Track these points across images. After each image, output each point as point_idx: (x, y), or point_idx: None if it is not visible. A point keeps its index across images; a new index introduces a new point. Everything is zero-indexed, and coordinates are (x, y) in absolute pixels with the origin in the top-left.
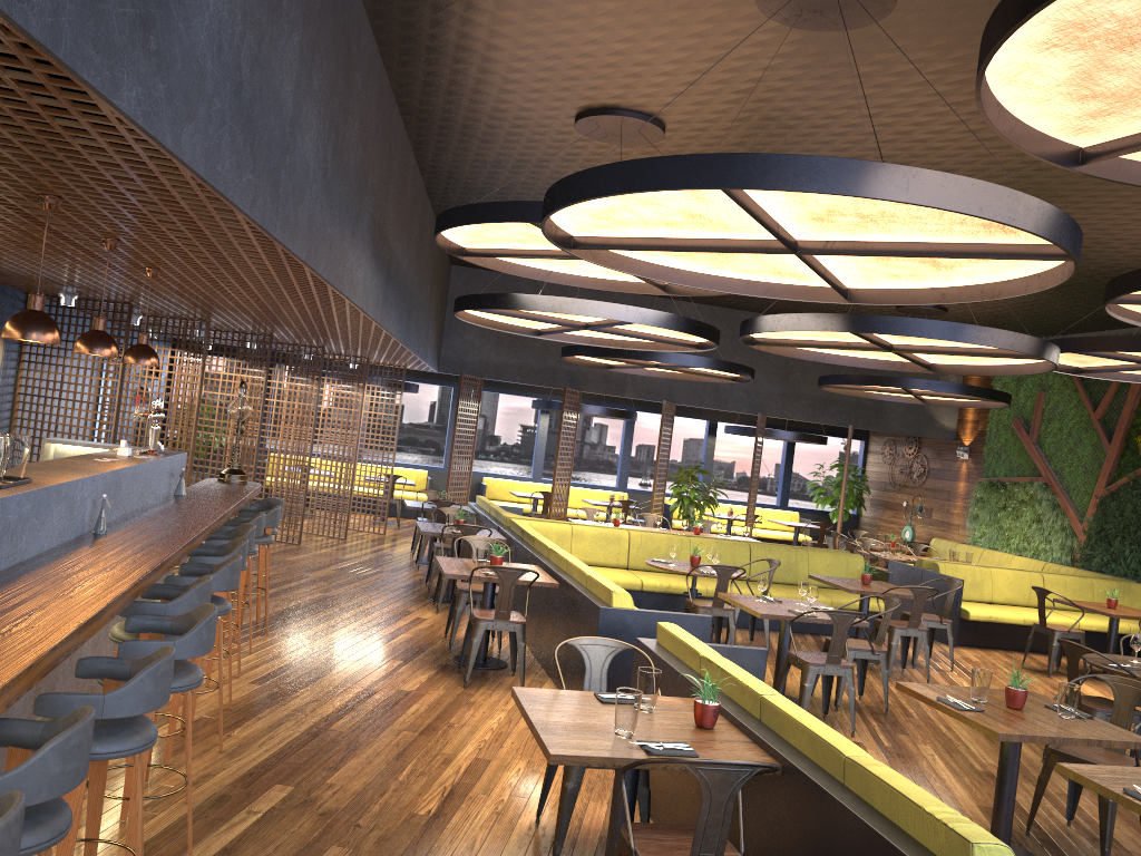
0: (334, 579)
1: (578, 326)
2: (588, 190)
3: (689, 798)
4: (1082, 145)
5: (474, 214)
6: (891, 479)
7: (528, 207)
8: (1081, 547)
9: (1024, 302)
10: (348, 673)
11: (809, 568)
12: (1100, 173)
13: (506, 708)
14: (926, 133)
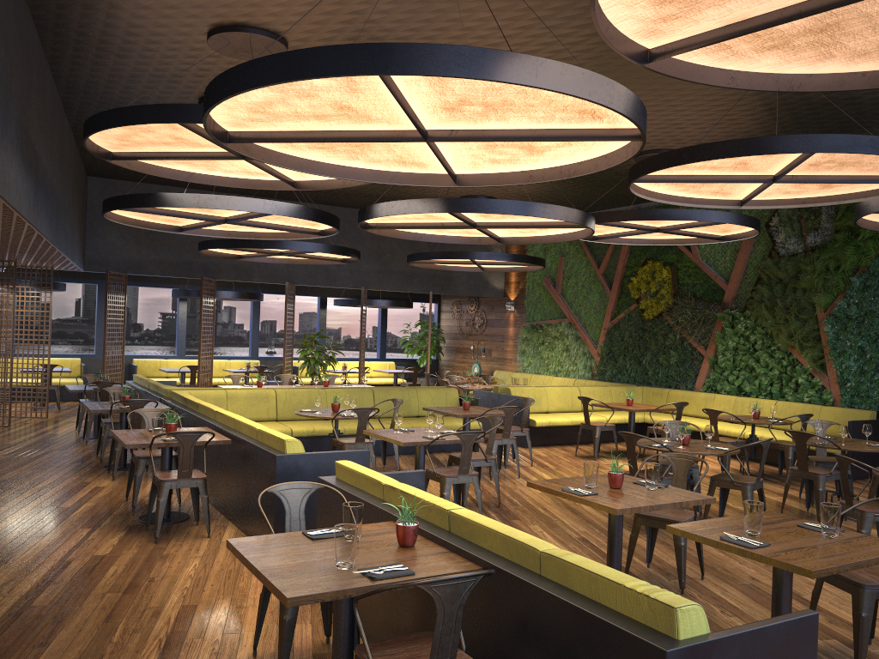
0: (6, 463)
1: (219, 220)
2: (255, 79)
3: (389, 607)
4: (649, 46)
5: (124, 117)
6: (460, 330)
7: (178, 109)
8: (597, 366)
9: (550, 191)
10: (39, 549)
11: (419, 403)
12: (661, 69)
13: (198, 555)
14: None
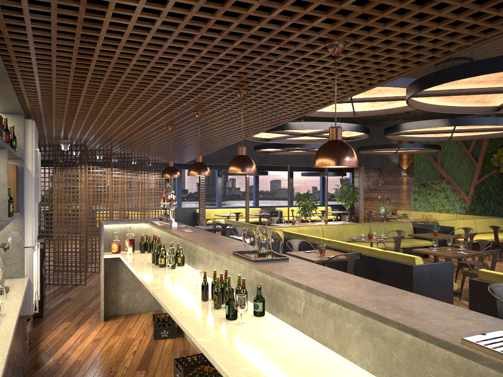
0: None
1: (302, 134)
2: (498, 67)
3: None
4: None
5: None
6: (368, 187)
7: None
8: (469, 206)
9: None
10: None
11: (393, 231)
12: None
13: None
14: None
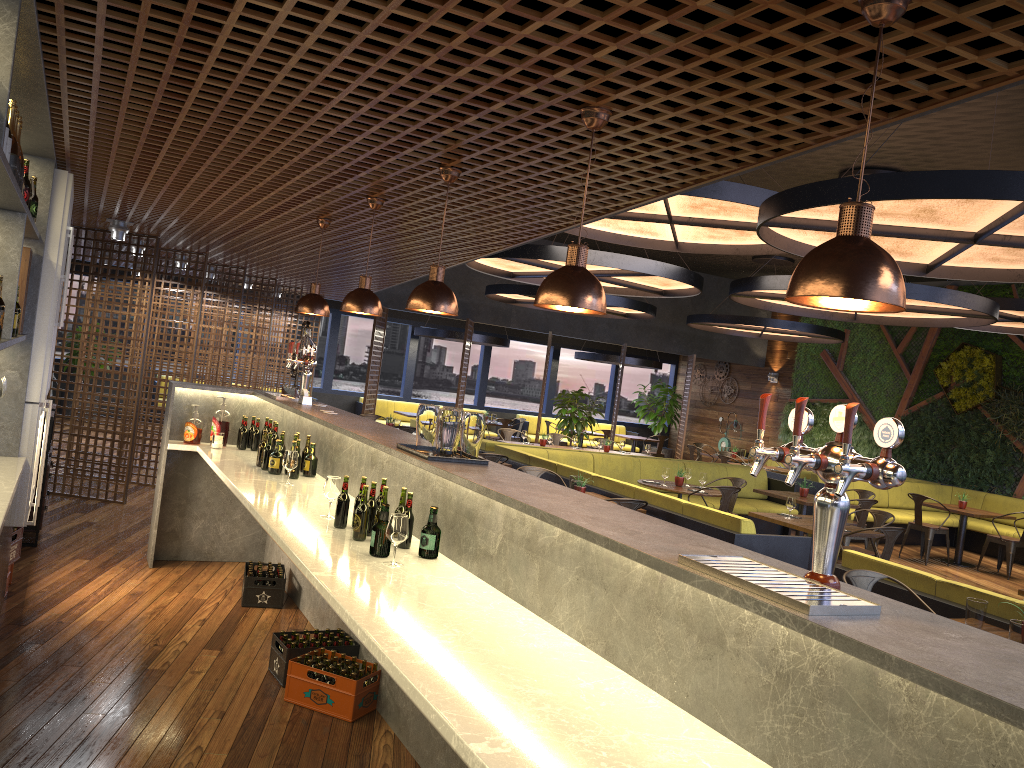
0: None
1: None
2: (905, 190)
3: None
4: None
5: None
6: (702, 398)
7: None
8: None
9: None
10: None
11: (728, 482)
12: None
13: None
14: (947, 133)
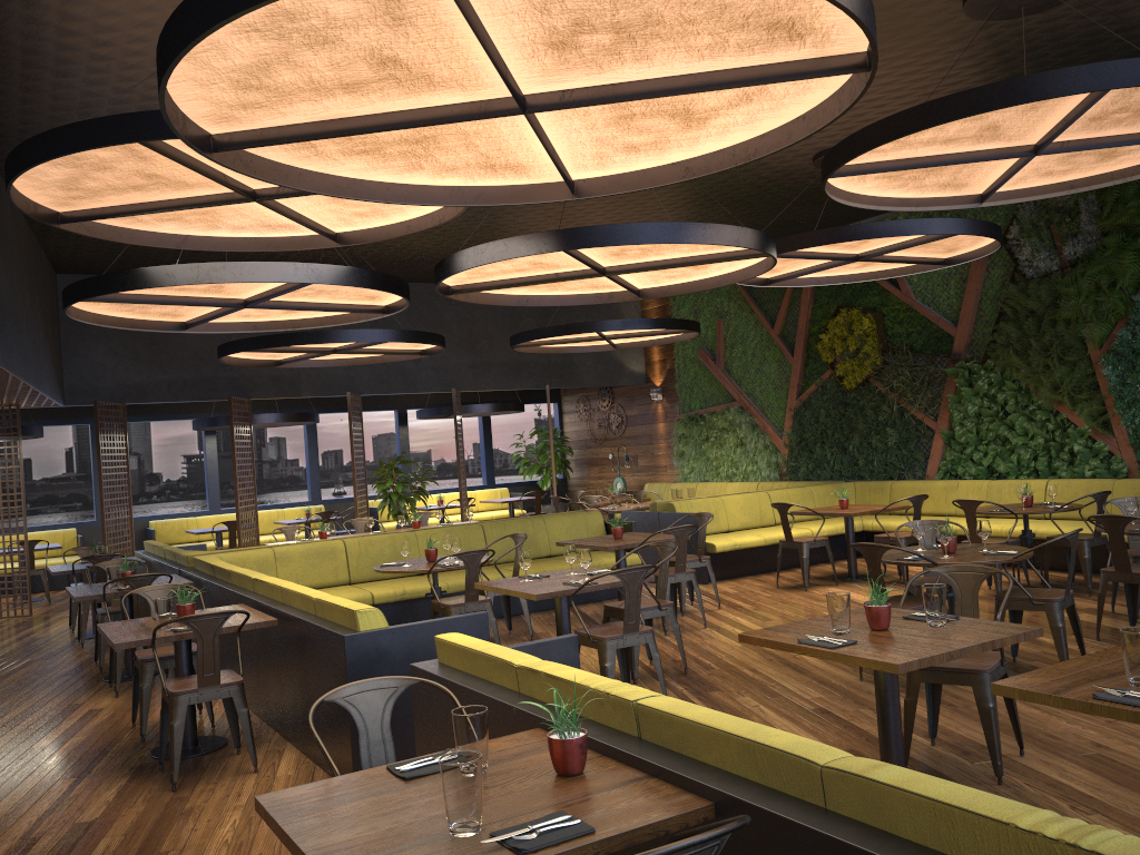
0: None
1: (236, 304)
2: (226, 4)
3: None
4: None
5: (58, 143)
6: (592, 435)
7: (138, 121)
8: (786, 461)
9: None
10: None
11: (549, 537)
12: None
13: (240, 803)
14: None
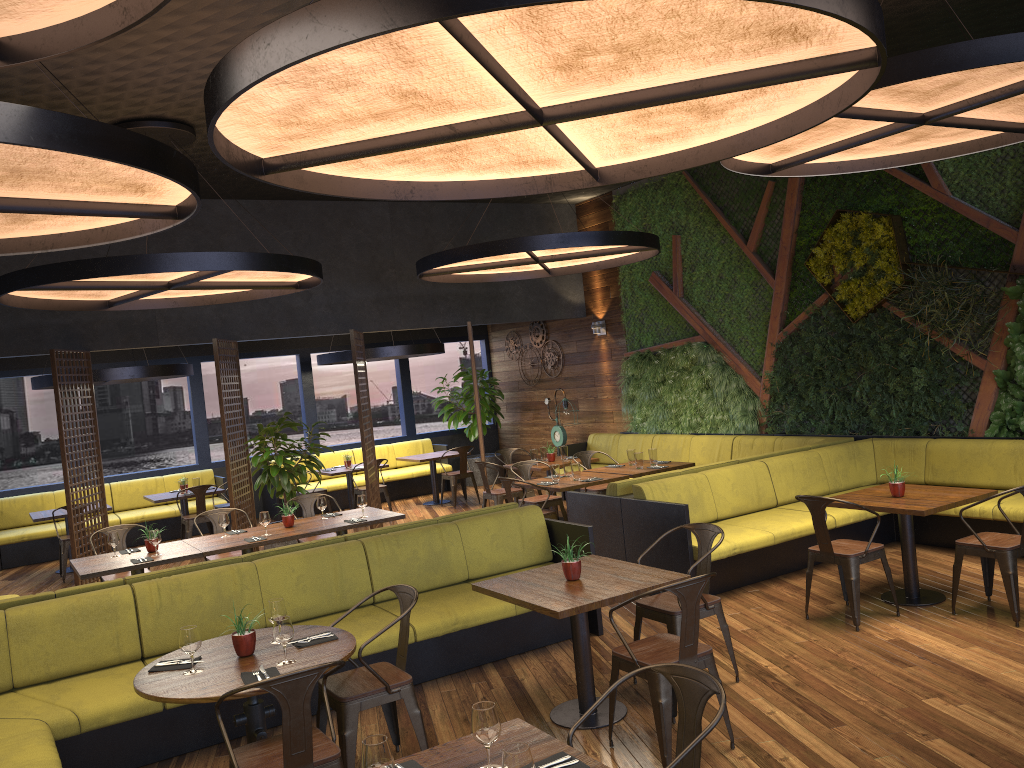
0: None
1: None
2: None
3: None
4: None
5: None
6: (524, 376)
7: None
8: (766, 409)
9: None
10: None
11: (467, 552)
12: None
13: None
14: None
